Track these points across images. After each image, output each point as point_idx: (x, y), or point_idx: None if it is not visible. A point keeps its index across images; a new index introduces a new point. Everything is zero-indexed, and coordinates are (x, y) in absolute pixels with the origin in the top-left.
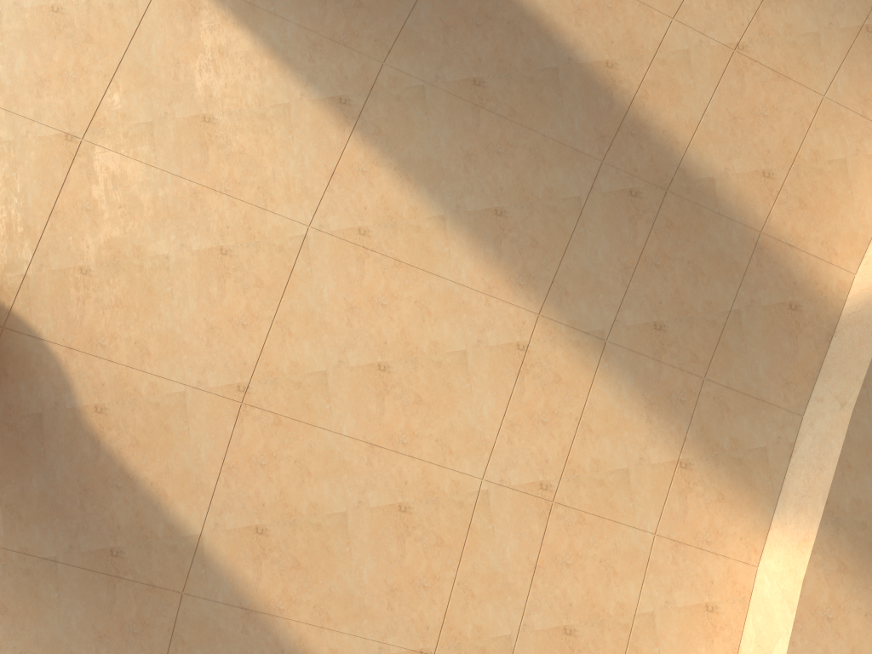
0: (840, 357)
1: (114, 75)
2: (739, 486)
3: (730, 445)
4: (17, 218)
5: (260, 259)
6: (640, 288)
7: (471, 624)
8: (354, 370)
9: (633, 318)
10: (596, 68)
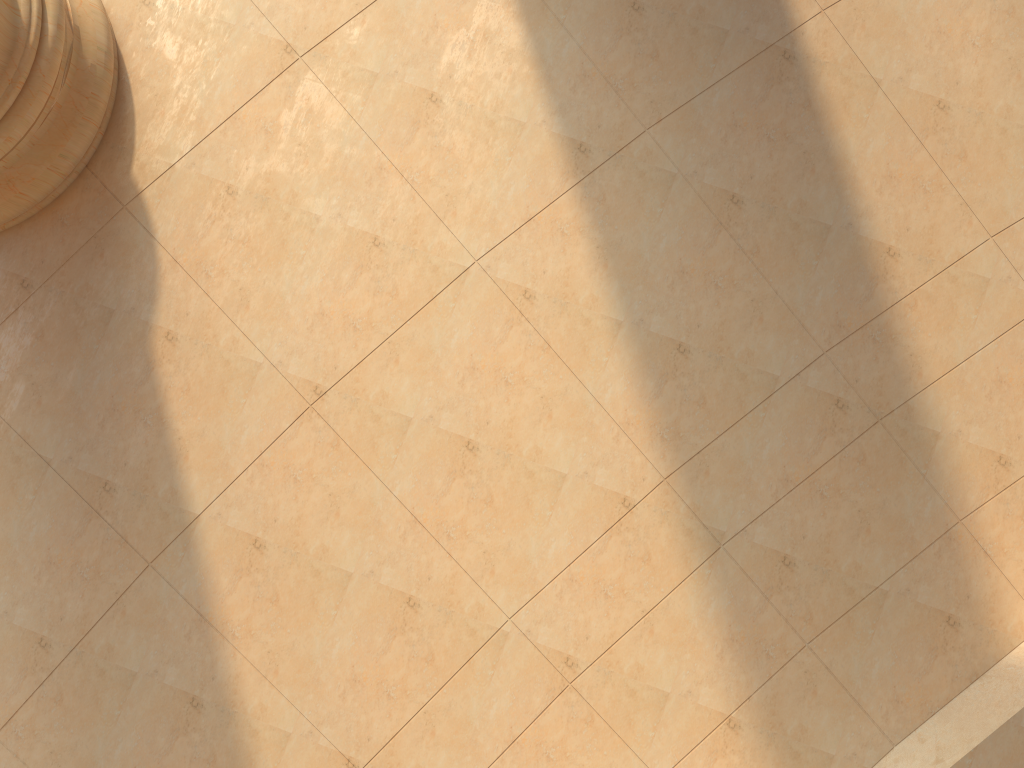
0: (969, 706)
1: (366, 8)
2: None
3: (794, 732)
4: (195, 105)
5: (408, 269)
6: (791, 510)
7: (414, 761)
8: (441, 433)
9: (764, 538)
10: (874, 249)
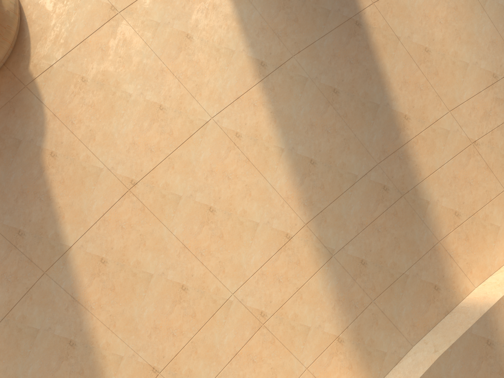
0: (446, 326)
1: None
2: (362, 366)
3: (368, 342)
4: (63, 34)
5: (177, 121)
6: (364, 238)
7: (187, 367)
8: (196, 203)
9: (352, 251)
10: (398, 115)
